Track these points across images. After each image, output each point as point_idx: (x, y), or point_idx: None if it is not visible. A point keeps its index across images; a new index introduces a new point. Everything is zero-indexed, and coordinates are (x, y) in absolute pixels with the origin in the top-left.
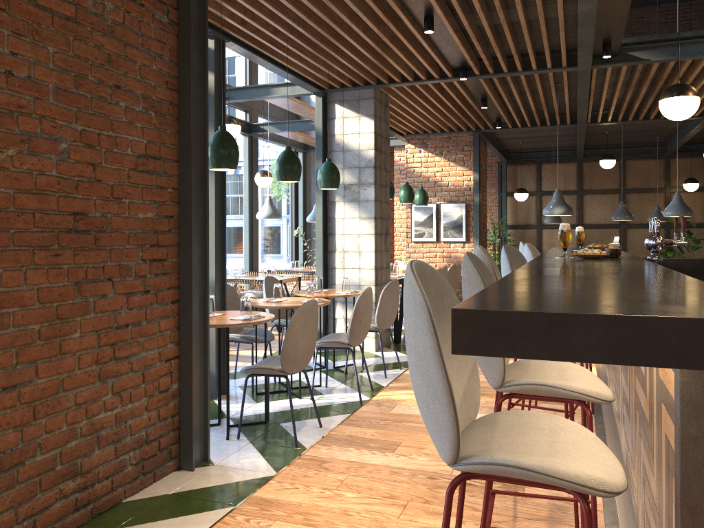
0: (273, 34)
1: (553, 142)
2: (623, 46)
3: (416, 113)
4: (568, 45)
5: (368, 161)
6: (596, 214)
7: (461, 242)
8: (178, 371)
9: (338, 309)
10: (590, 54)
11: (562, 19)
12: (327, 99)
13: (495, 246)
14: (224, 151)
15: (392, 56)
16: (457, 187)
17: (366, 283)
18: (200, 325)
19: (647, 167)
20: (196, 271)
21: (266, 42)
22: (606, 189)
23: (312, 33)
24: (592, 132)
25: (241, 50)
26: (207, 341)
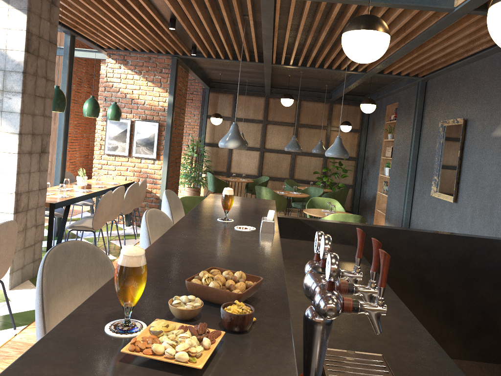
0: None
1: (247, 78)
2: None
3: (105, 24)
4: None
5: (16, 65)
6: (275, 141)
7: (152, 159)
8: None
9: None
10: None
11: None
12: None
13: (192, 160)
14: None
15: None
16: (153, 106)
17: (3, 210)
18: None
19: (317, 108)
20: None
21: None
22: (284, 122)
23: None
24: (278, 73)
25: None
26: None
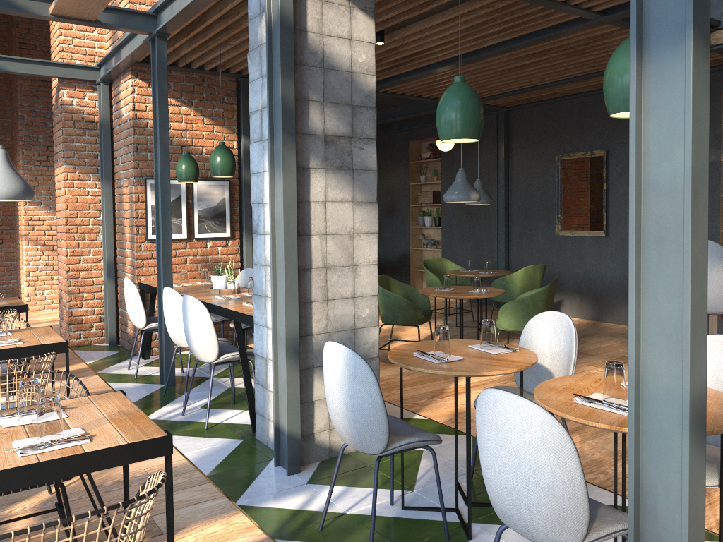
0: None
1: None
2: None
3: None
4: None
5: (366, 96)
6: None
7: (223, 238)
8: None
9: (318, 382)
10: None
11: None
12: None
13: None
14: None
15: None
16: None
17: (364, 323)
18: None
19: None
20: None
21: None
22: None
23: None
24: None
25: None
26: None
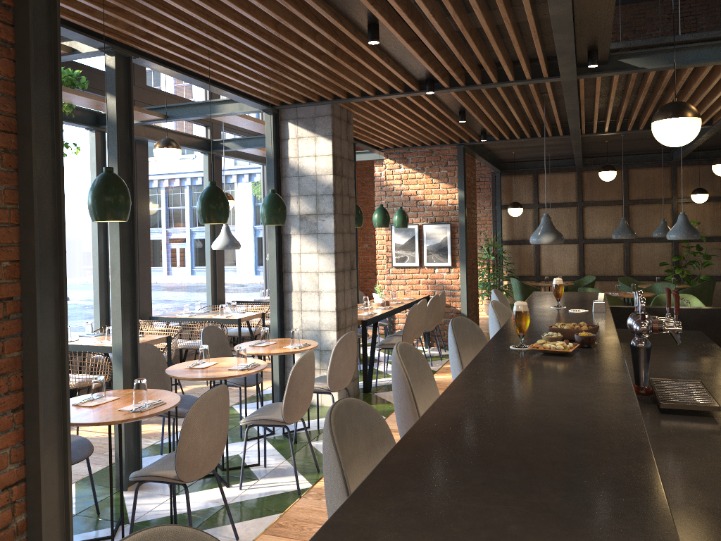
0: (190, 47)
1: (549, 151)
2: (613, 52)
3: (388, 127)
4: (549, 52)
5: (326, 188)
6: (598, 227)
7: (447, 267)
8: (26, 498)
9: (296, 358)
10: (573, 63)
11: (533, 24)
12: (279, 117)
13: (489, 265)
14: (108, 199)
15: (342, 69)
16: (441, 206)
17: (326, 328)
18: (57, 435)
19: (653, 176)
20: (49, 366)
21: (185, 57)
22: (608, 200)
23: (237, 45)
24: (590, 141)
25: (157, 67)
26: (67, 454)
